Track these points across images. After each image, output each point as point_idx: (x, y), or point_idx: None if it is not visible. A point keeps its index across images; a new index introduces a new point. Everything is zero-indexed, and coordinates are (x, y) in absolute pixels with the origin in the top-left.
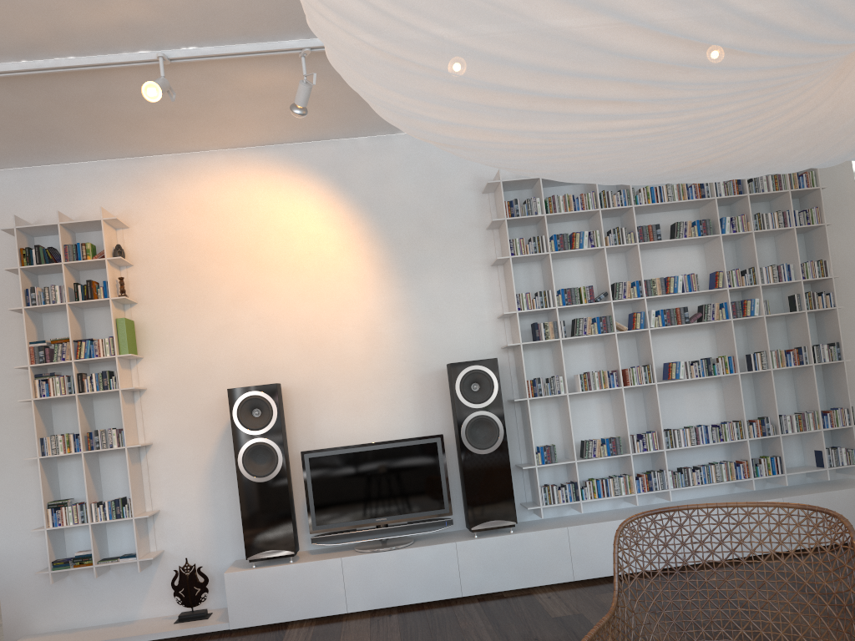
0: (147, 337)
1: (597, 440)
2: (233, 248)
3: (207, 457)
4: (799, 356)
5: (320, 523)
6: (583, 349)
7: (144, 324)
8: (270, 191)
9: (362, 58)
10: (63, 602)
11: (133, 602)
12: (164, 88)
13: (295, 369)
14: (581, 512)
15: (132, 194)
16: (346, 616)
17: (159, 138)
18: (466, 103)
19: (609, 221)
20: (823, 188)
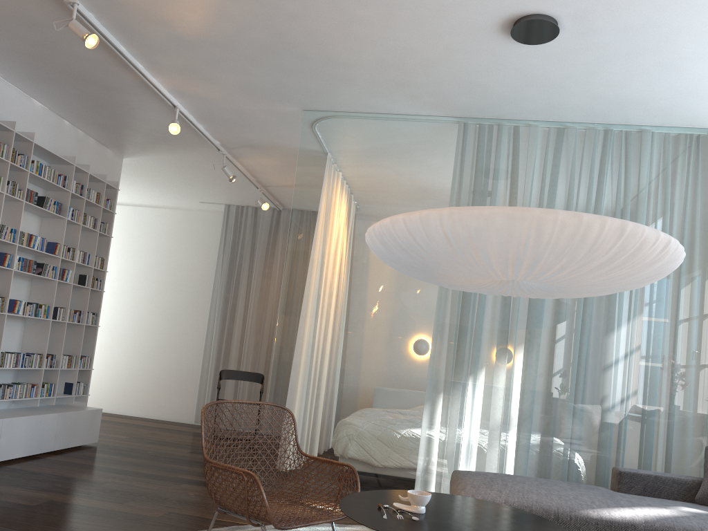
0: None
1: None
2: None
3: None
4: (79, 317)
5: None
6: None
7: None
8: None
9: (517, 236)
10: None
11: None
12: None
13: None
14: None
15: None
16: None
17: None
18: (506, 256)
19: None
20: (114, 213)
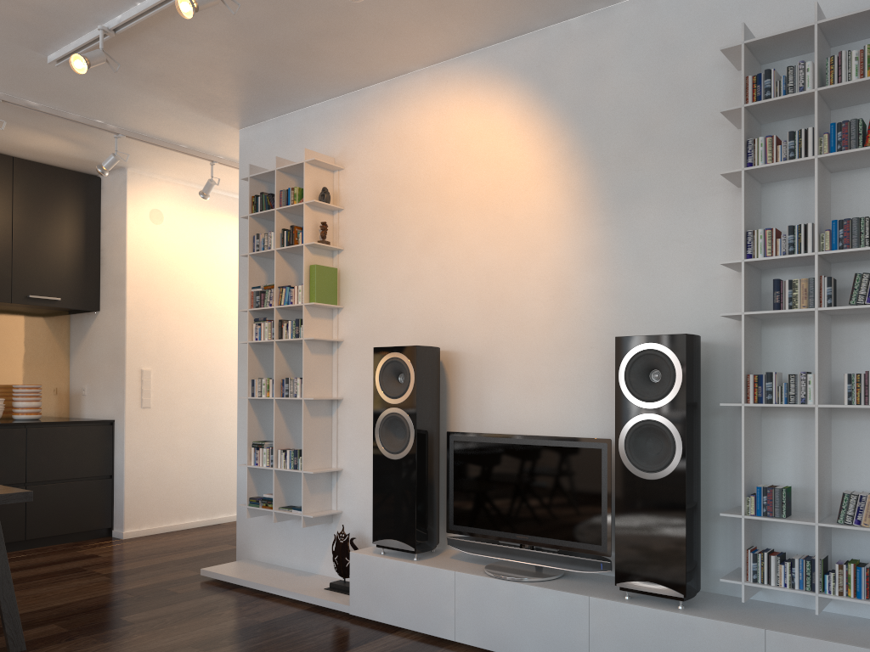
0: (348, 286)
1: (867, 496)
2: (426, 184)
3: None
4: None
5: (457, 523)
6: None
7: (347, 272)
8: (467, 110)
9: None
10: (272, 537)
11: (316, 555)
12: (204, 0)
13: (472, 330)
14: (815, 613)
15: (349, 132)
16: (456, 645)
17: (350, 65)
18: None
19: None
20: None
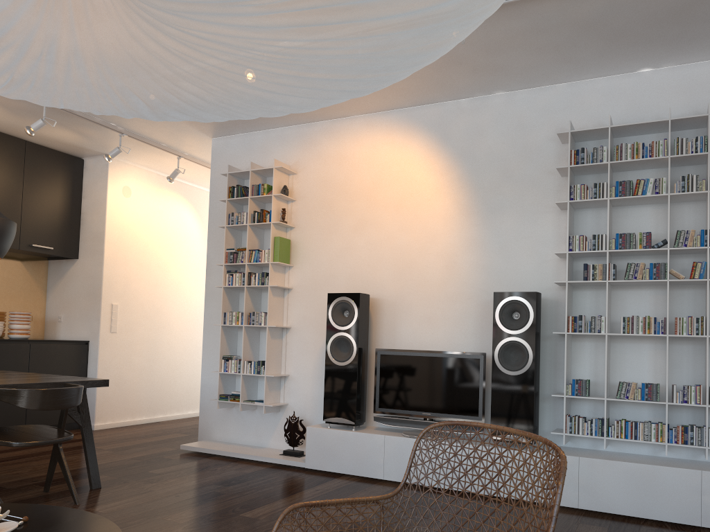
0: (297, 252)
1: (632, 383)
2: (359, 189)
3: (322, 343)
4: None
5: (381, 406)
6: (643, 294)
7: (297, 242)
8: (390, 146)
9: None
10: (229, 423)
11: (266, 434)
12: None
13: (389, 285)
14: (603, 448)
15: (301, 149)
16: (383, 482)
17: None
18: None
19: (693, 169)
20: None
